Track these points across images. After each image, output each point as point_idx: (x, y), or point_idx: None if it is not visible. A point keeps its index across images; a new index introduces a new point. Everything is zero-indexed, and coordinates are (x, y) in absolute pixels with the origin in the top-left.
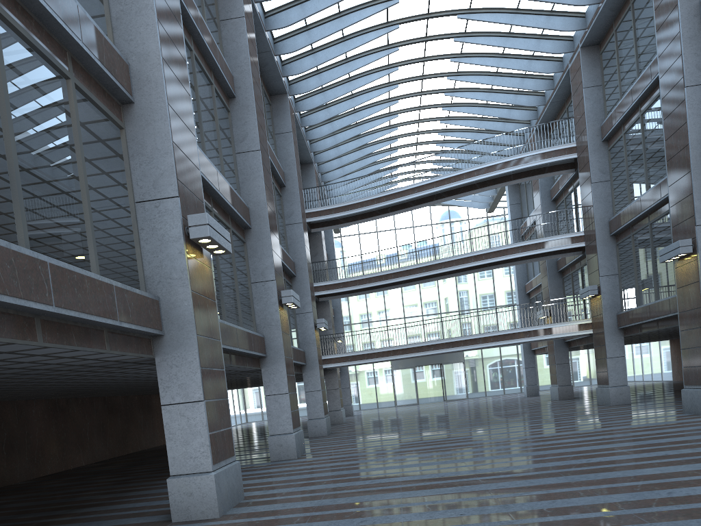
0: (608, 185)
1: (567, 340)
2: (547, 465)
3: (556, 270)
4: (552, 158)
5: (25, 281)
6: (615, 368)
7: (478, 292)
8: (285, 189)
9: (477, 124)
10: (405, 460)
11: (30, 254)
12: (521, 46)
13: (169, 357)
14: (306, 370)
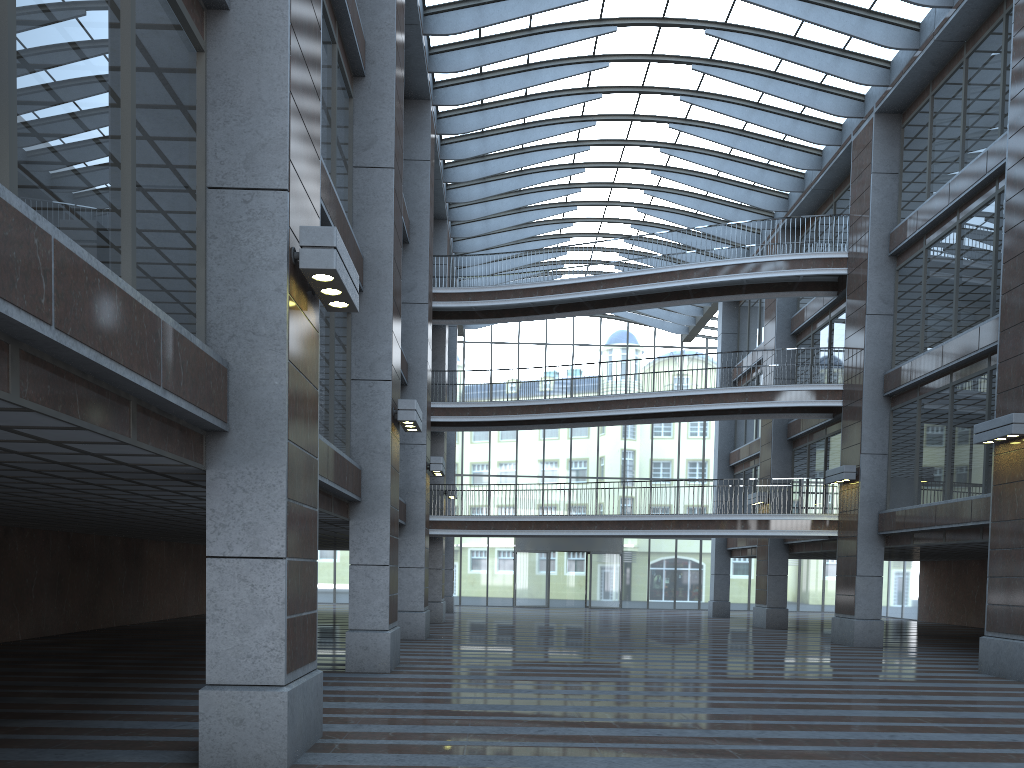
0: (890, 321)
1: (788, 542)
2: (828, 736)
3: (785, 437)
4: (810, 269)
5: (5, 259)
6: (866, 591)
7: (656, 455)
8: (407, 247)
9: (697, 205)
10: (578, 698)
11: (21, 209)
12: (789, 96)
13: (232, 472)
14: (404, 533)
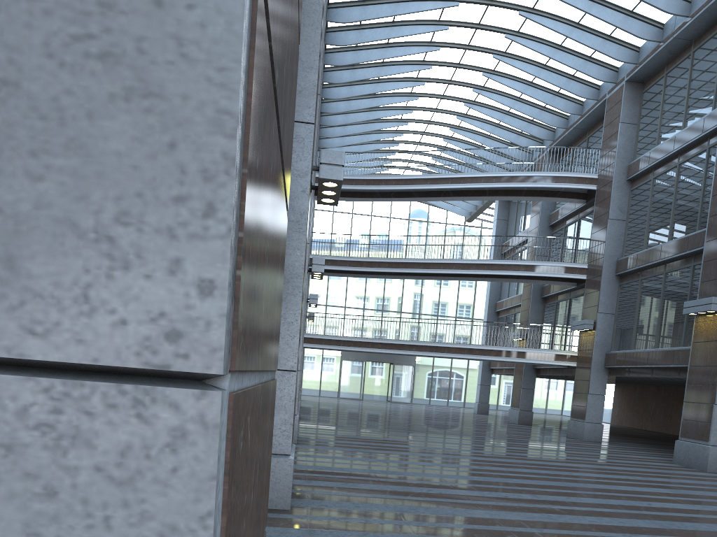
0: (624, 225)
1: (537, 367)
2: (610, 502)
3: (539, 296)
4: (572, 184)
5: None
6: (594, 404)
7: (442, 299)
8: None
9: (492, 130)
10: (435, 468)
11: None
12: (568, 63)
13: None
14: None
